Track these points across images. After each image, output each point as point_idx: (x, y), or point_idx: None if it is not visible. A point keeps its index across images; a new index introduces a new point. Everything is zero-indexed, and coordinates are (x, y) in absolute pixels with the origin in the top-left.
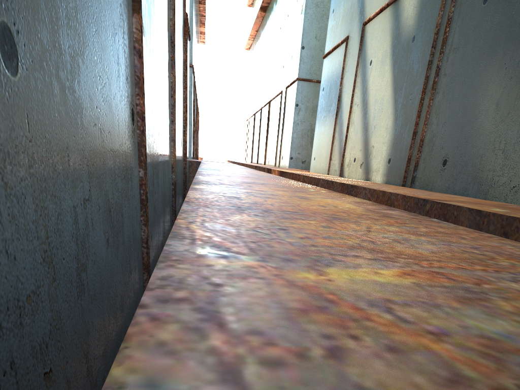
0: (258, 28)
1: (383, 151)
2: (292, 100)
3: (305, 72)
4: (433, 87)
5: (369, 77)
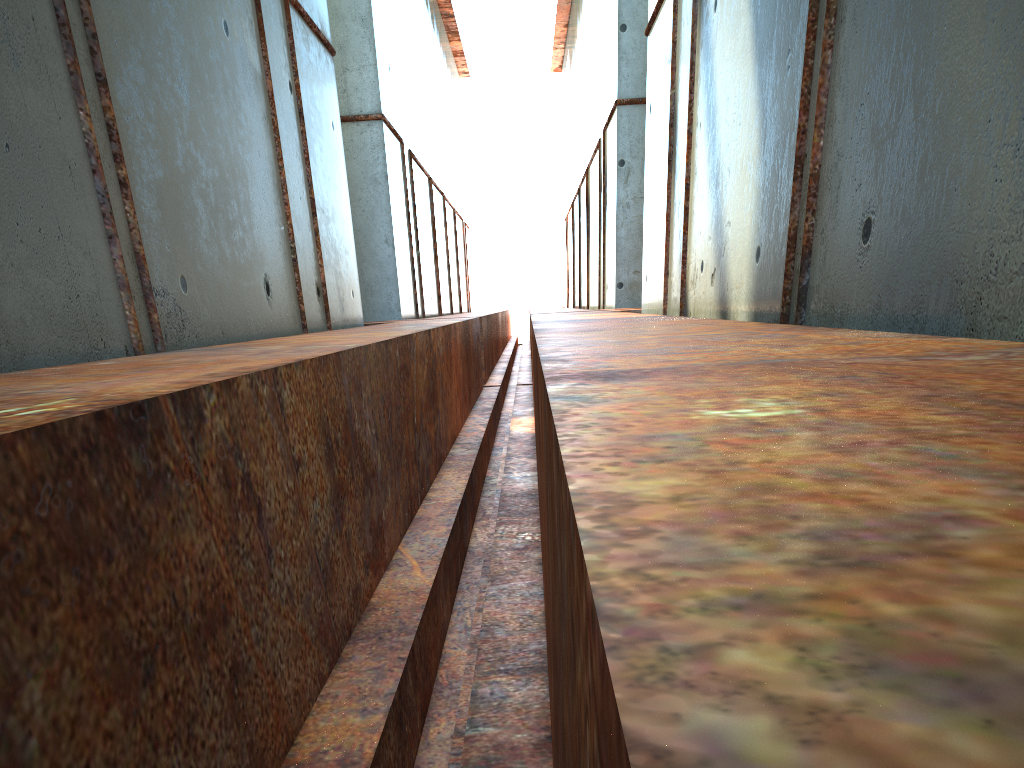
0: (568, 18)
1: (746, 231)
2: (613, 153)
3: (633, 83)
4: (829, 6)
5: (715, 43)
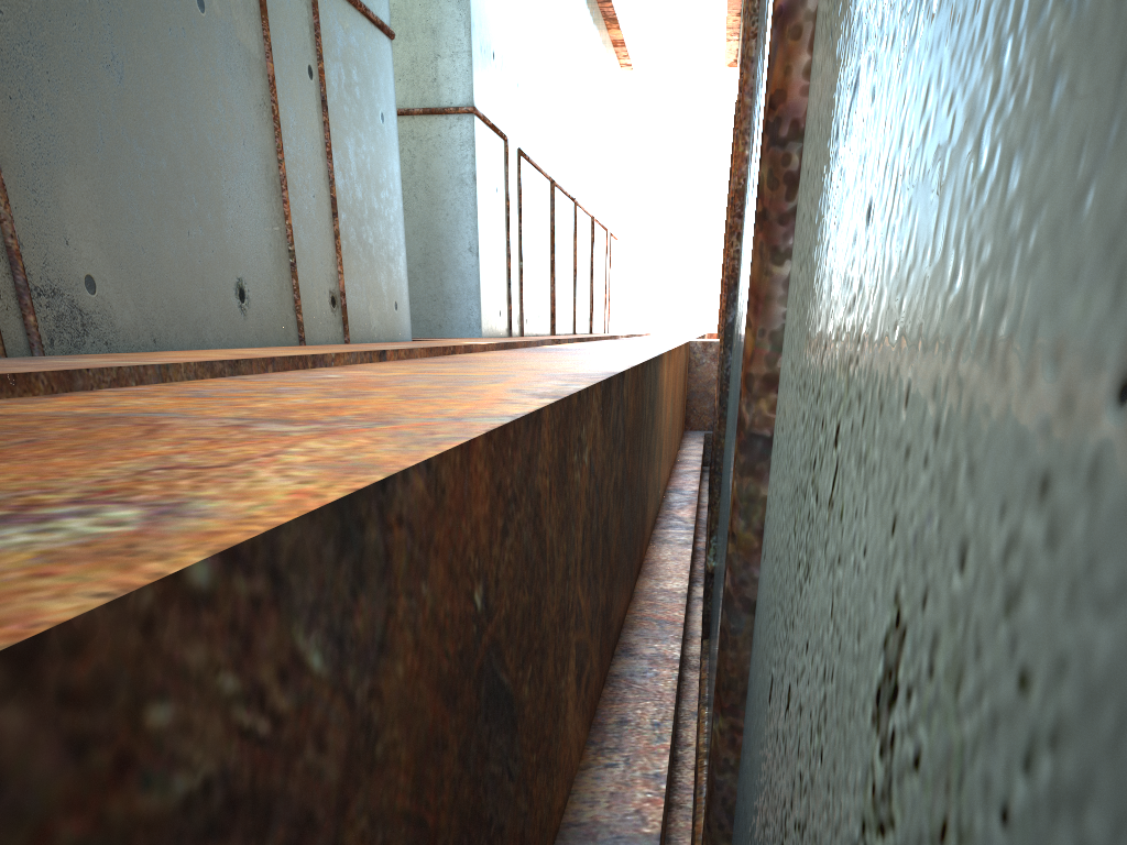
0: (741, 5)
1: None
2: None
3: None
4: None
5: None
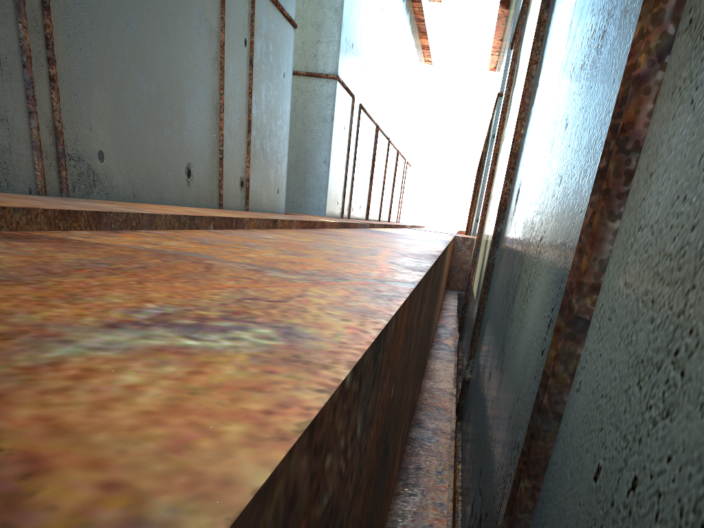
0: (503, 35)
1: (500, 190)
2: (491, 129)
3: None
4: (538, 33)
5: (520, 57)
